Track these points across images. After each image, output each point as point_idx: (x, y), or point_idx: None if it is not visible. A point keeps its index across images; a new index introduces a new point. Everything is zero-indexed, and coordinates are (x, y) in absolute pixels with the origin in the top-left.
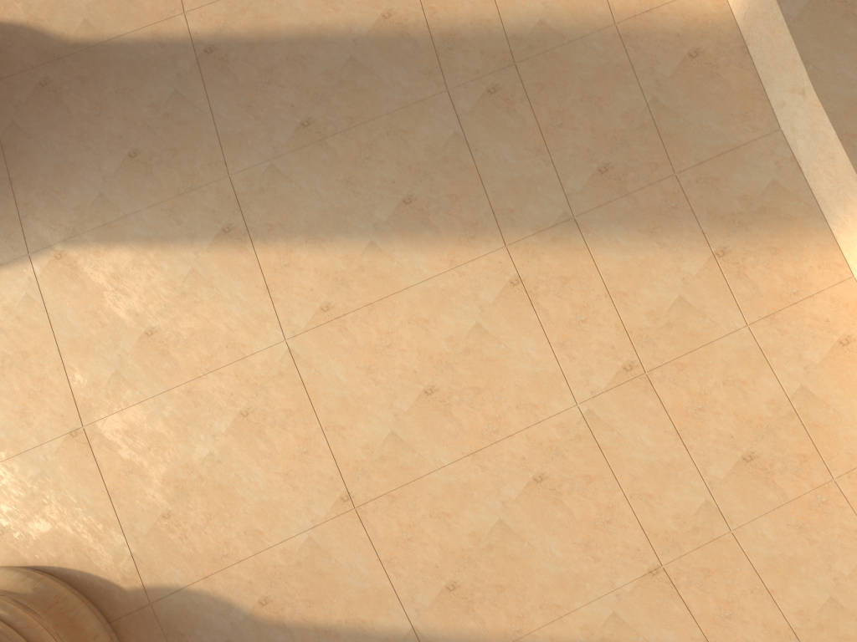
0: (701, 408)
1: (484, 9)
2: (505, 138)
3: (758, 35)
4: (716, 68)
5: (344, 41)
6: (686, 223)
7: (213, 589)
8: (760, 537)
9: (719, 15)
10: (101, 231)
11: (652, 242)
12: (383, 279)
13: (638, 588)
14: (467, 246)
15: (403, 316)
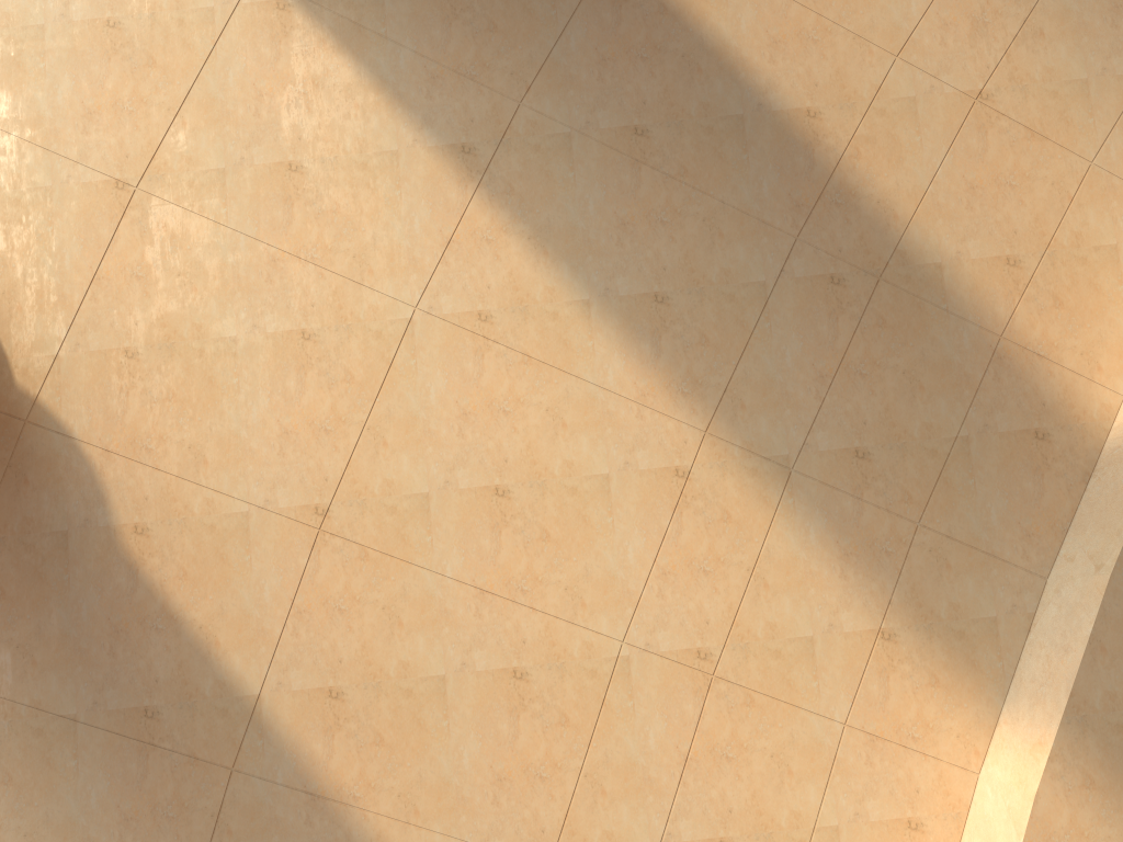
0: (730, 758)
1: (902, 202)
2: (803, 335)
3: (1111, 477)
4: (1047, 468)
5: (750, 95)
6: (883, 578)
7: (102, 469)
8: None
9: (1095, 424)
10: (347, 26)
11: (837, 563)
12: (564, 347)
13: None
14: (671, 396)
15: (548, 399)
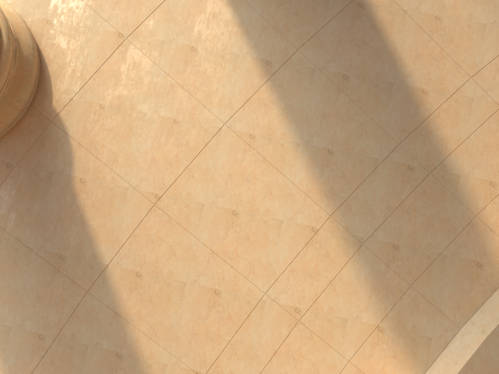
0: (294, 358)
1: (451, 142)
2: (387, 187)
3: None
4: (477, 280)
5: (399, 75)
6: (387, 304)
7: (75, 151)
8: None
9: None
10: None
11: (369, 291)
12: (281, 160)
13: (185, 371)
14: (320, 195)
15: (267, 180)
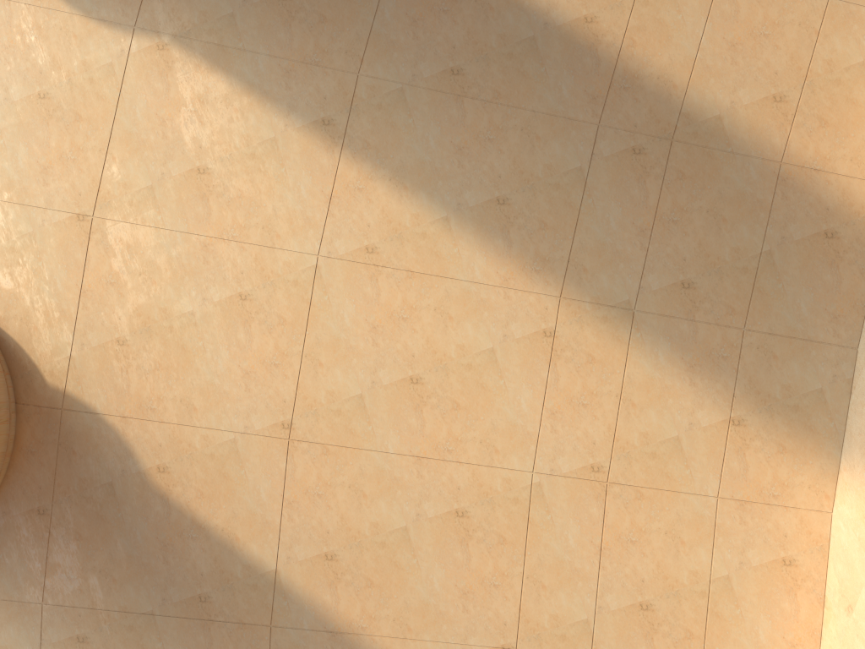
0: (634, 541)
1: (678, 73)
2: (620, 201)
3: None
4: (840, 260)
5: (536, 18)
6: (725, 378)
7: (124, 431)
8: None
9: None
10: (213, 49)
11: (686, 375)
12: (436, 257)
13: None
14: (527, 275)
15: (433, 301)
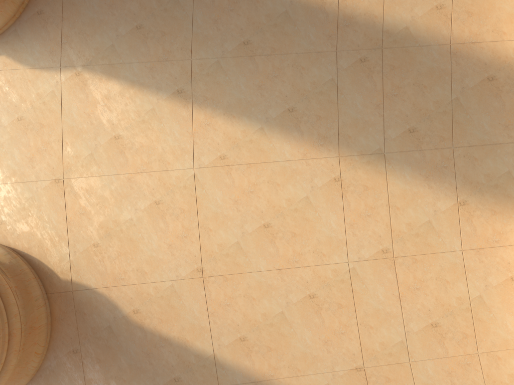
0: (418, 288)
1: (375, 8)
2: (360, 92)
3: None
4: (501, 92)
5: None
6: (448, 179)
7: (110, 295)
8: (424, 370)
9: None
10: (106, 67)
11: (425, 183)
12: (261, 152)
13: (346, 375)
14: (316, 149)
15: (266, 177)
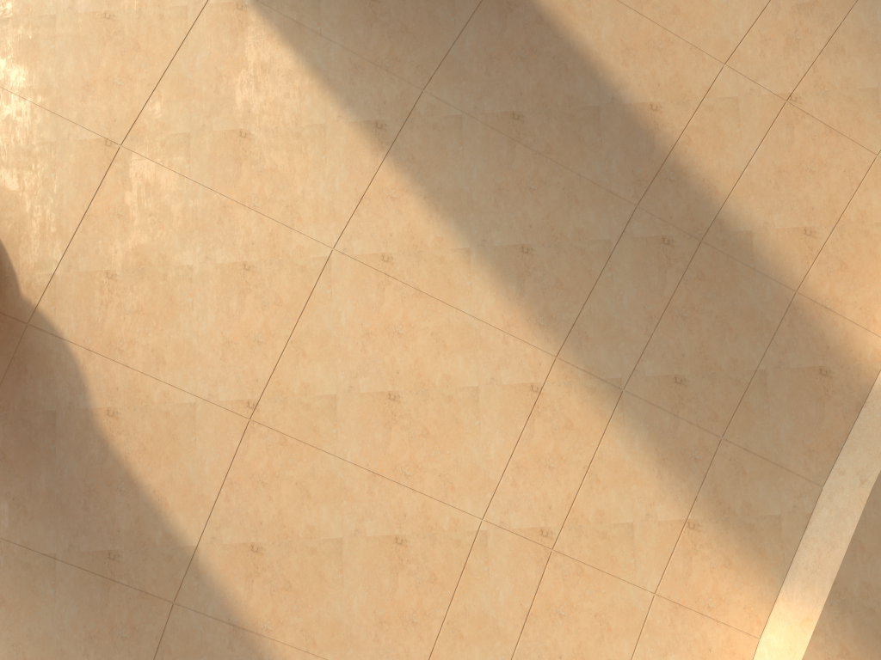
0: (562, 615)
1: (723, 181)
2: (638, 283)
3: (878, 409)
4: (827, 398)
5: (605, 91)
6: (692, 479)
7: (84, 364)
8: None
9: (868, 365)
10: (290, 24)
11: (655, 466)
12: (448, 284)
13: None
14: (530, 327)
15: (433, 325)
